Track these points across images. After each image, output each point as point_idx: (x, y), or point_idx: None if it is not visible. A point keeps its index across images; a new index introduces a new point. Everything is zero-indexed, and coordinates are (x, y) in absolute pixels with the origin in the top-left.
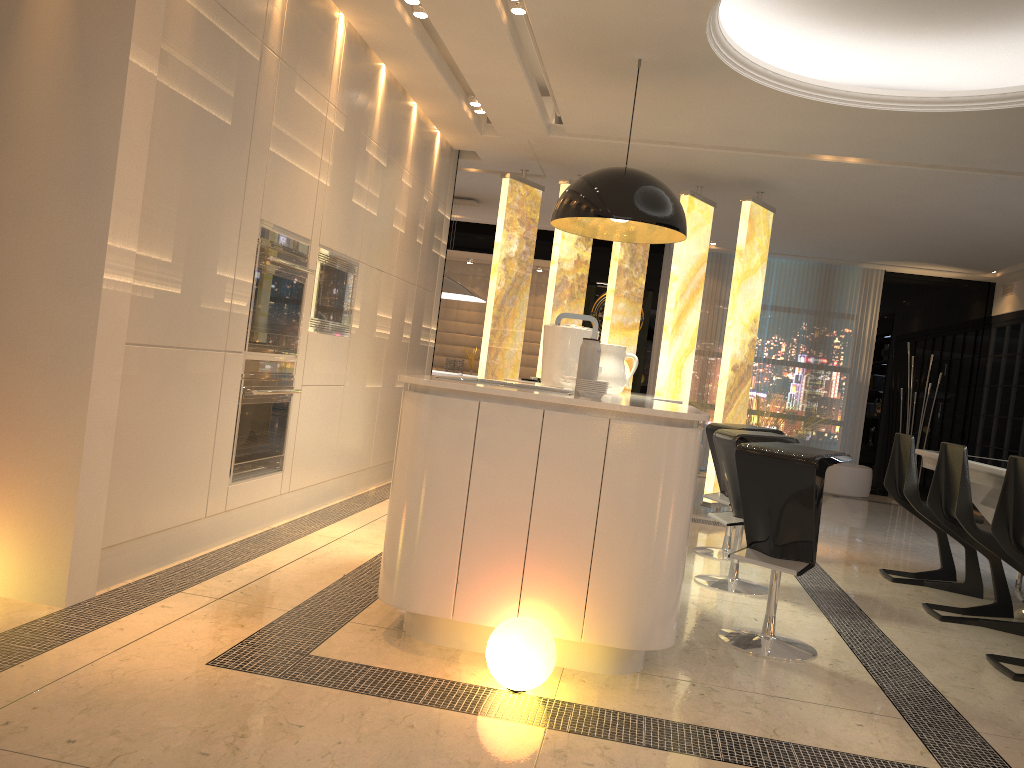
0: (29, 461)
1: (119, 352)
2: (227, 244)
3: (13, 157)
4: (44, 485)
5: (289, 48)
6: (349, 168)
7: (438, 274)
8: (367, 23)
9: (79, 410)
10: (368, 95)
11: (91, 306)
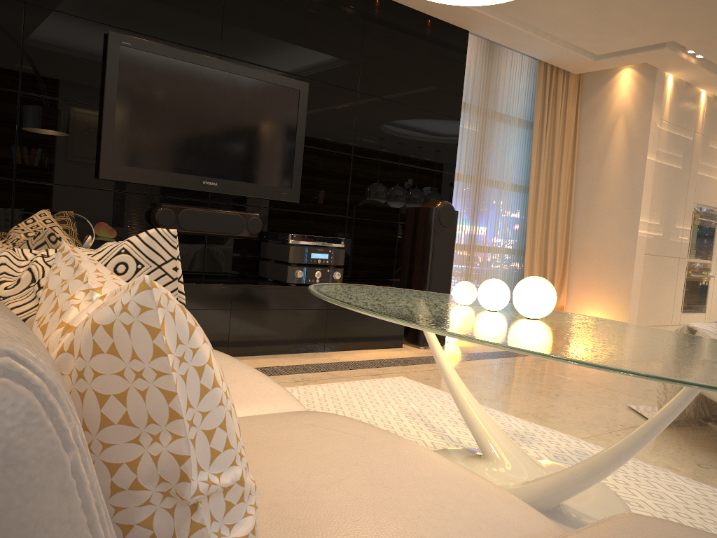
0: (612, 293)
1: (642, 257)
2: (679, 215)
3: (606, 194)
4: (618, 301)
5: (706, 129)
6: None
7: None
8: None
9: (629, 276)
10: None
11: (633, 241)
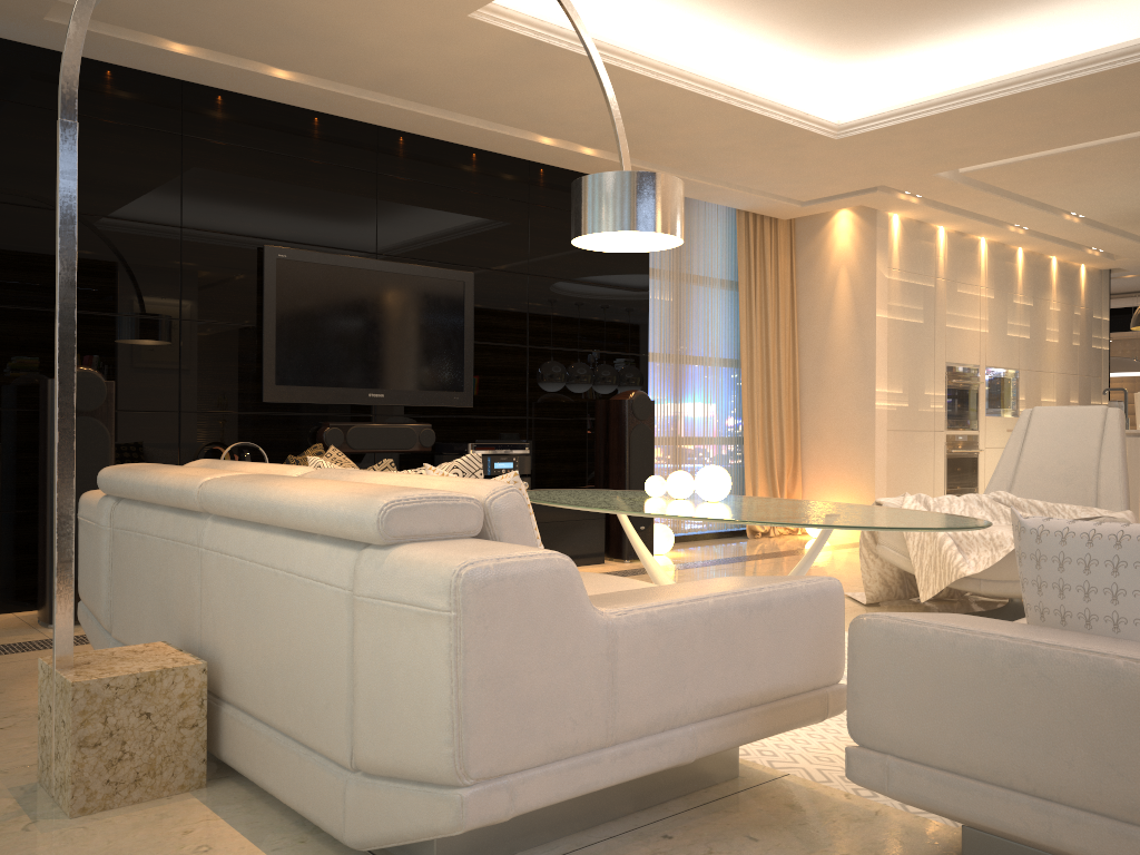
0: (854, 481)
1: (884, 434)
2: (928, 378)
3: (835, 361)
4: (861, 490)
5: (950, 272)
6: (1001, 317)
7: (1102, 362)
8: (997, 237)
9: (871, 459)
10: (1009, 269)
11: (871, 416)
